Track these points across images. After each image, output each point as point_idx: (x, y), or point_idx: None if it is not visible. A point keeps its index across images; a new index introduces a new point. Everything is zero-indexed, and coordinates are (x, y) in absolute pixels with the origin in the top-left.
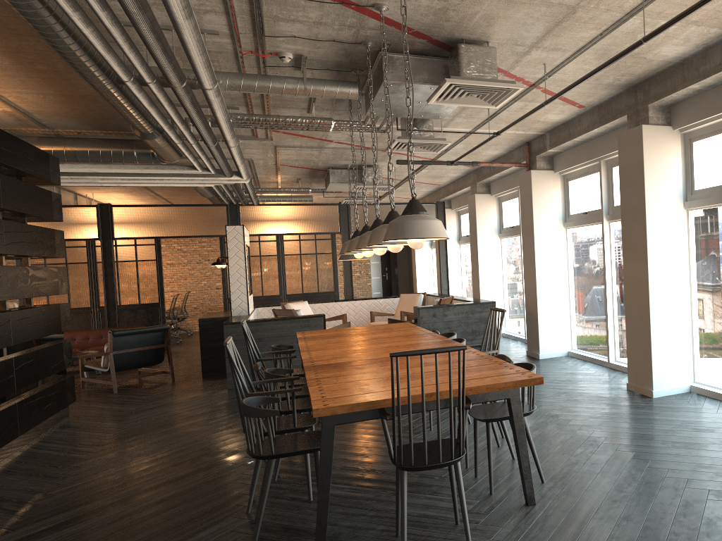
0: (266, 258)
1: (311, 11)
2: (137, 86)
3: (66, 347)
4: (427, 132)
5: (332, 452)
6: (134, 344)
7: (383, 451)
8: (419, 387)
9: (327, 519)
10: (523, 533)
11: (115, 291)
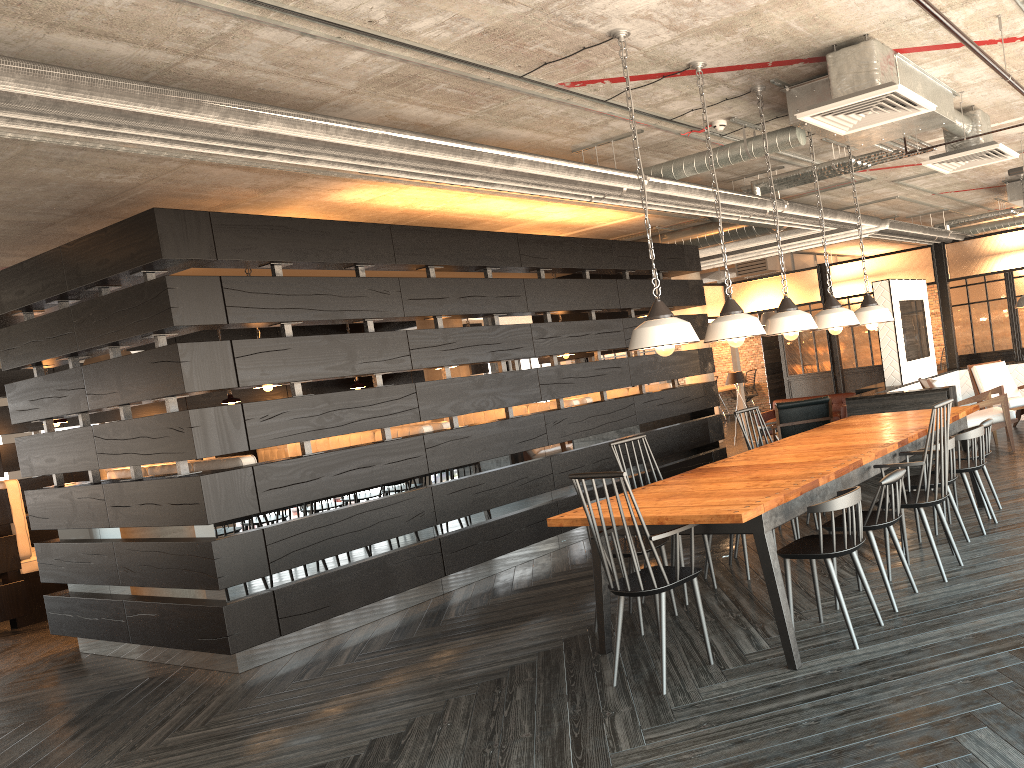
0: (993, 303)
1: (661, 91)
2: (607, 200)
3: (713, 422)
4: (972, 138)
5: (600, 560)
6: (798, 417)
7: (819, 569)
8: (647, 509)
9: (603, 622)
10: (726, 694)
11: (837, 355)
